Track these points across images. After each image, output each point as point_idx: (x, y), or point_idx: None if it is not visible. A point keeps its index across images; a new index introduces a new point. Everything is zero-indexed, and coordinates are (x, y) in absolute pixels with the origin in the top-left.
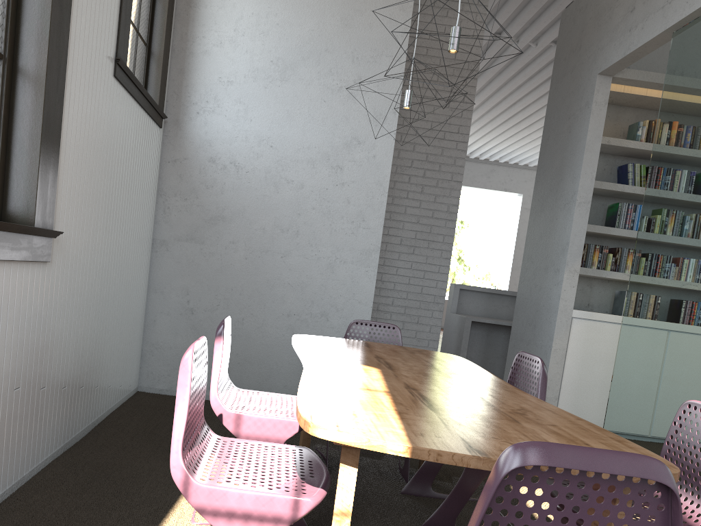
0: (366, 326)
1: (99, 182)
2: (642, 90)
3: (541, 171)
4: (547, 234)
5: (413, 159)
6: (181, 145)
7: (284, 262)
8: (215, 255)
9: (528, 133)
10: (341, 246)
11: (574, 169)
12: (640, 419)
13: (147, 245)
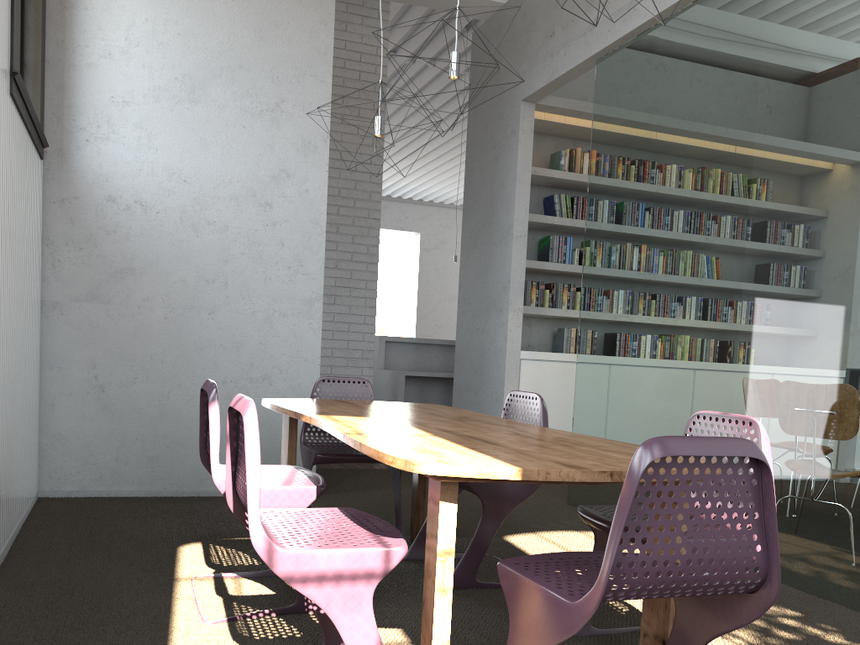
0: (334, 383)
1: (5, 228)
2: (561, 118)
3: (468, 205)
4: (484, 272)
5: None
6: (68, 181)
7: (213, 320)
8: (127, 316)
9: (423, 164)
10: (279, 297)
11: (506, 201)
12: None
13: (38, 309)
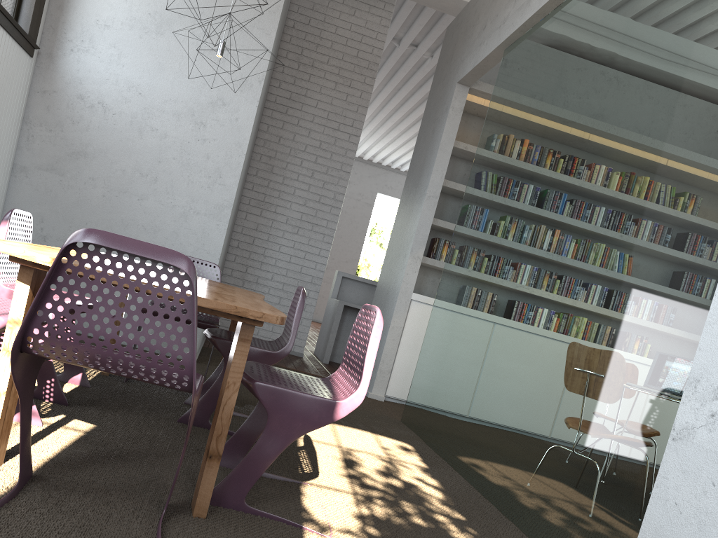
0: None
1: None
2: None
3: (411, 168)
4: (405, 224)
5: (307, 144)
6: (51, 78)
7: (140, 205)
8: (74, 188)
9: None
10: (197, 198)
11: (429, 166)
12: (430, 381)
13: (4, 167)
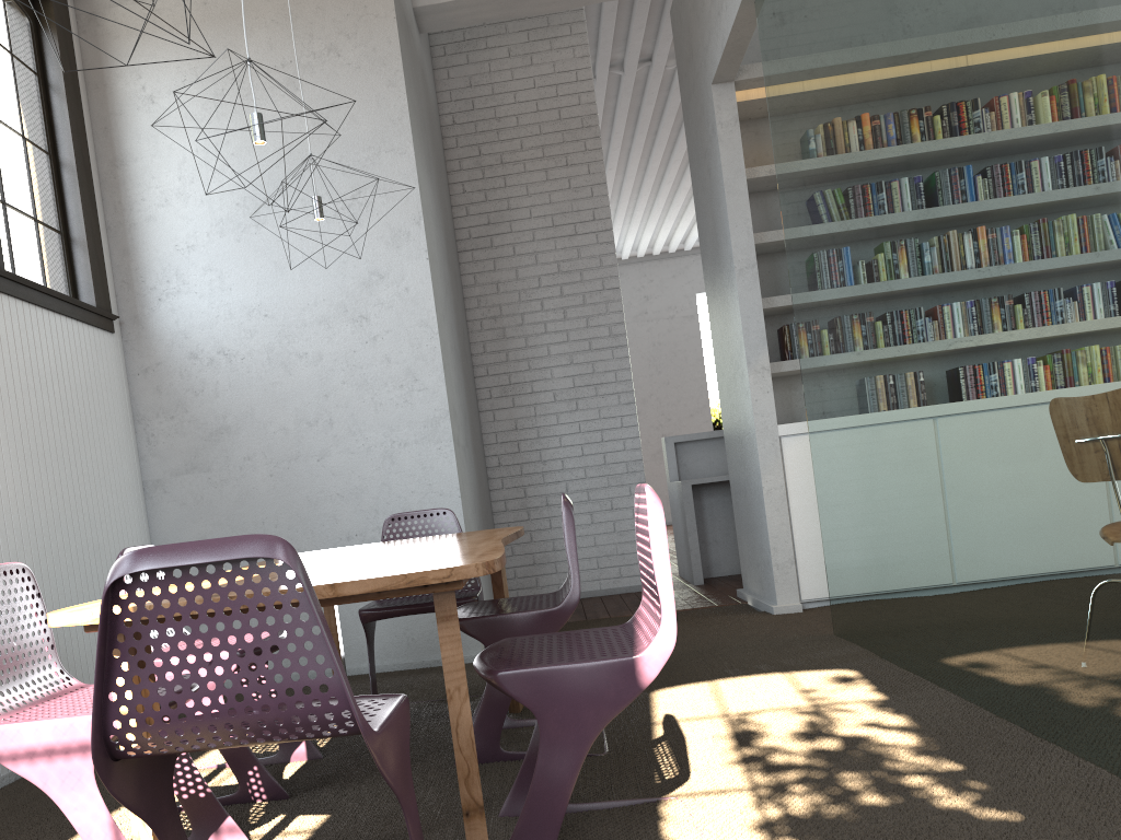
0: (407, 520)
1: None
2: None
3: (702, 240)
4: (725, 327)
5: (539, 275)
6: (148, 348)
7: (324, 466)
8: (230, 481)
9: None
10: (396, 424)
11: (723, 225)
12: (849, 554)
13: (132, 492)
